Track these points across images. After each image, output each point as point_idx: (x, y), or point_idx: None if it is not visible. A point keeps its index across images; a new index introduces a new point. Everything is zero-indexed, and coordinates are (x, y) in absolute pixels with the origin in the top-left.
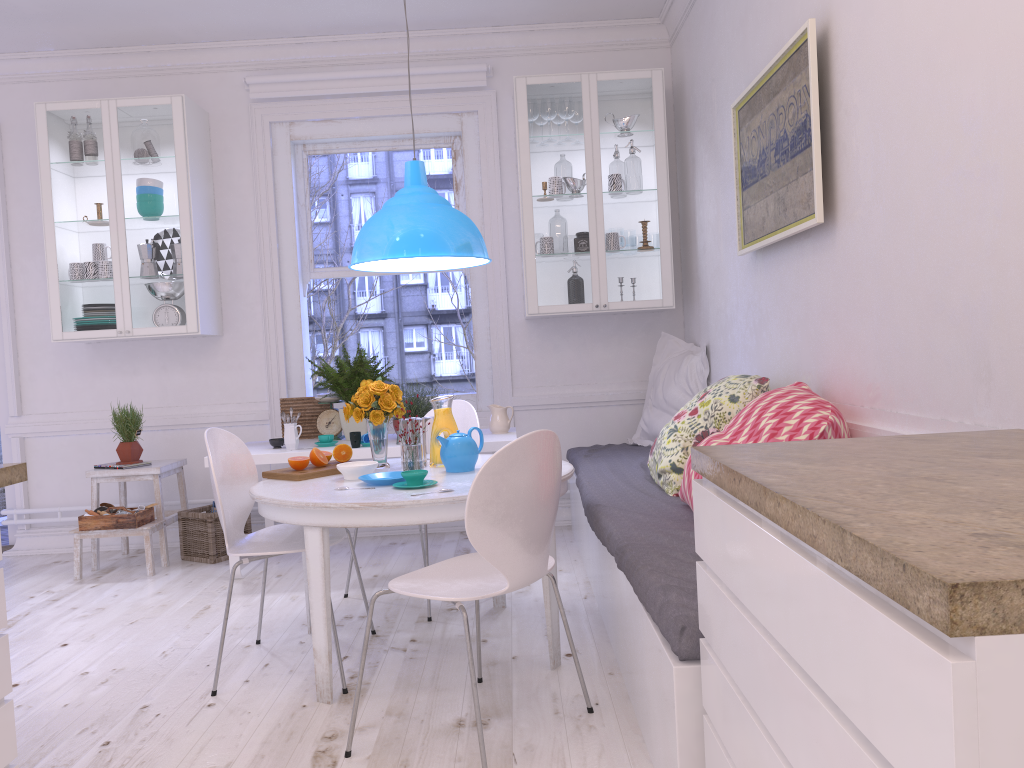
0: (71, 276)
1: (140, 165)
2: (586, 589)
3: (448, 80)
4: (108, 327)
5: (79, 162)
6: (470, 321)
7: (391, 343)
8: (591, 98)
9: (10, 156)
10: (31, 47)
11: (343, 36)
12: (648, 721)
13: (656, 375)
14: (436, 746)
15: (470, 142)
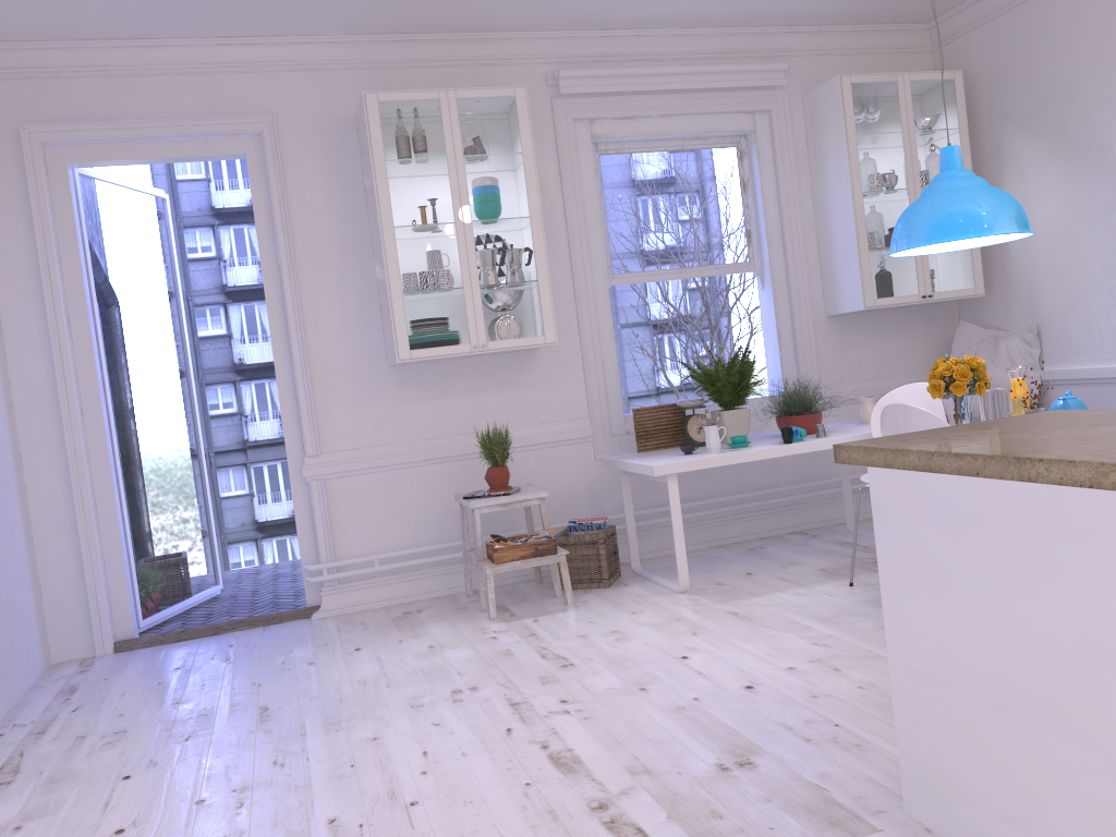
0: (416, 287)
1: (485, 162)
2: None
3: (750, 78)
4: (460, 342)
5: (418, 159)
6: None
7: None
8: (906, 97)
9: (289, 155)
10: (324, 30)
11: (648, 30)
12: None
13: None
14: None
15: (763, 141)
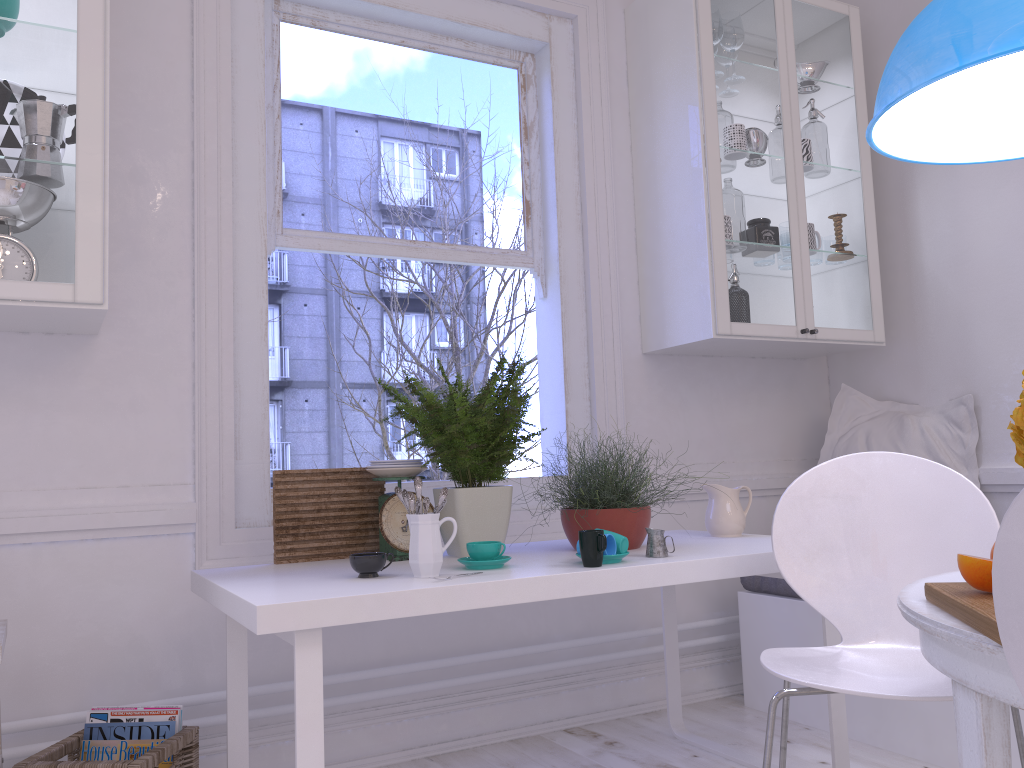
0: None
1: None
2: None
3: None
4: None
5: None
6: (285, 399)
7: None
8: (786, 20)
9: None
10: None
11: None
12: None
13: (842, 448)
14: None
15: (561, 63)
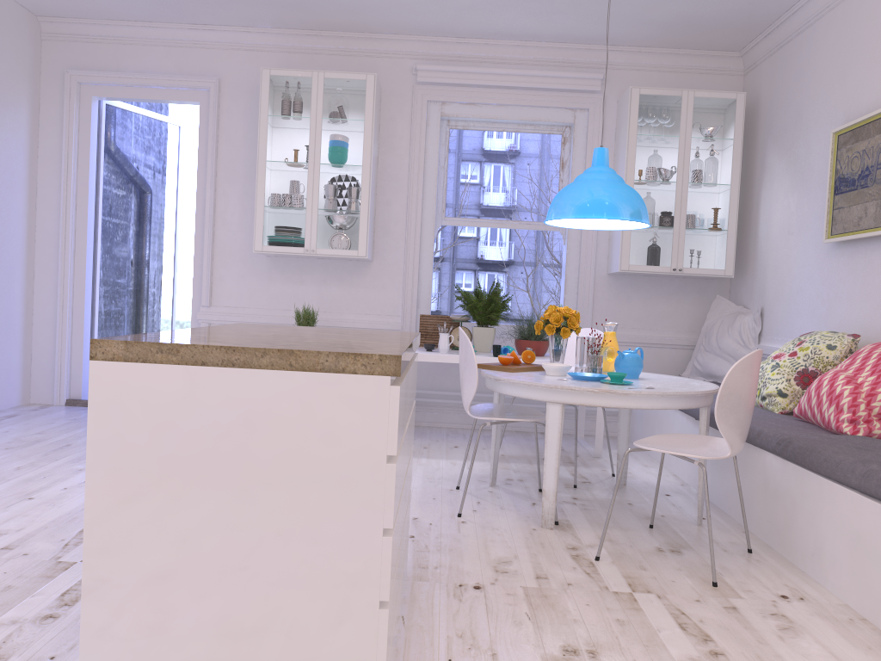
0: (274, 203)
1: (337, 124)
2: (677, 479)
3: (571, 83)
4: (298, 245)
5: (290, 117)
6: (510, 271)
7: (444, 282)
8: (688, 109)
9: (225, 105)
10: (255, 24)
11: (494, 40)
12: (817, 556)
13: (709, 328)
14: (655, 560)
15: (579, 132)
